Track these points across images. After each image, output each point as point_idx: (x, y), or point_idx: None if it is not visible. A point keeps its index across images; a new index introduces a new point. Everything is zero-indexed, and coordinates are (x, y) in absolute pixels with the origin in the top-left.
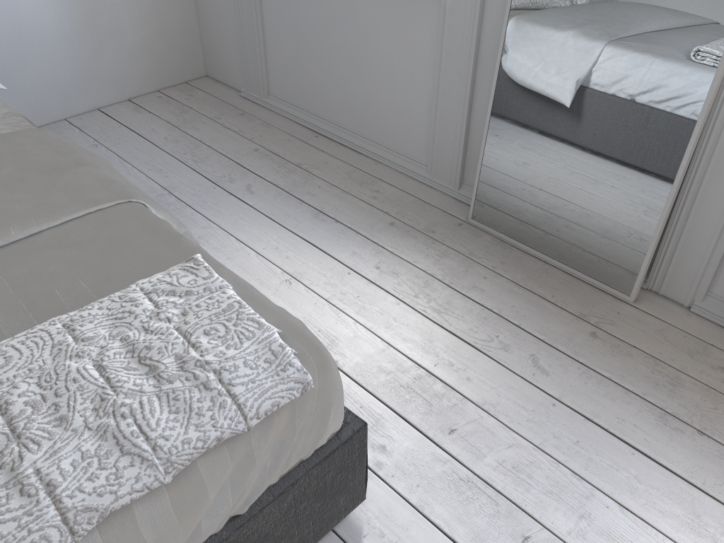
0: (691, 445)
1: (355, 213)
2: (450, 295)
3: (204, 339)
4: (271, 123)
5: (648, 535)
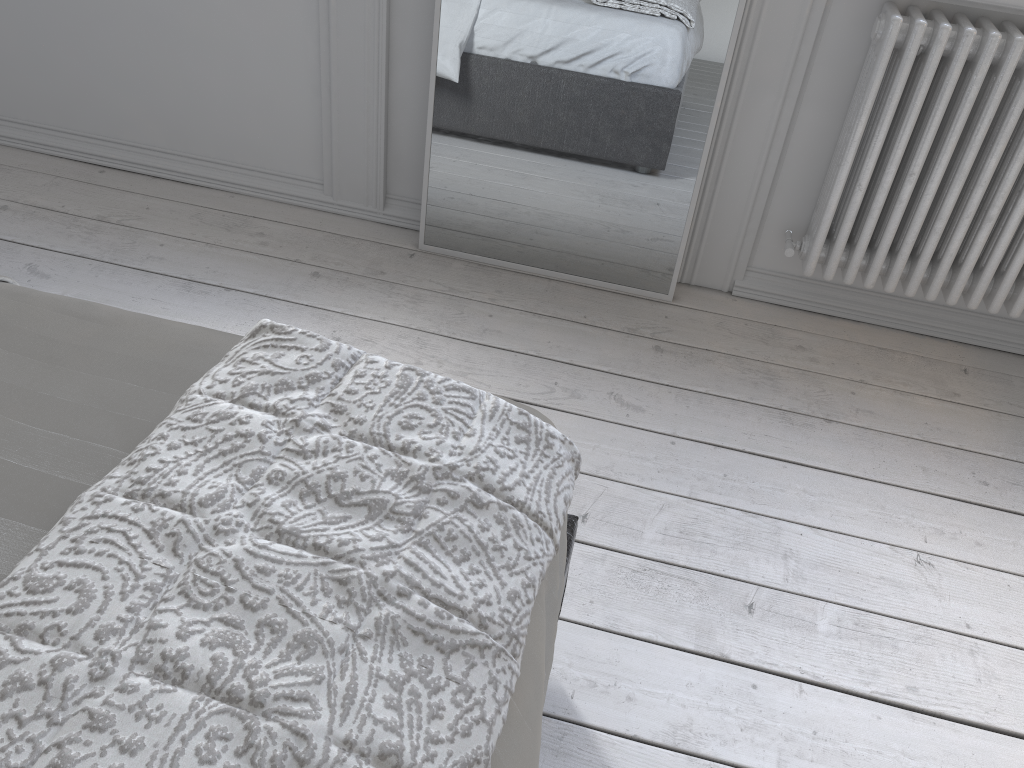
0: (829, 437)
1: (249, 272)
2: (462, 350)
3: (412, 437)
4: (2, 162)
5: (856, 547)
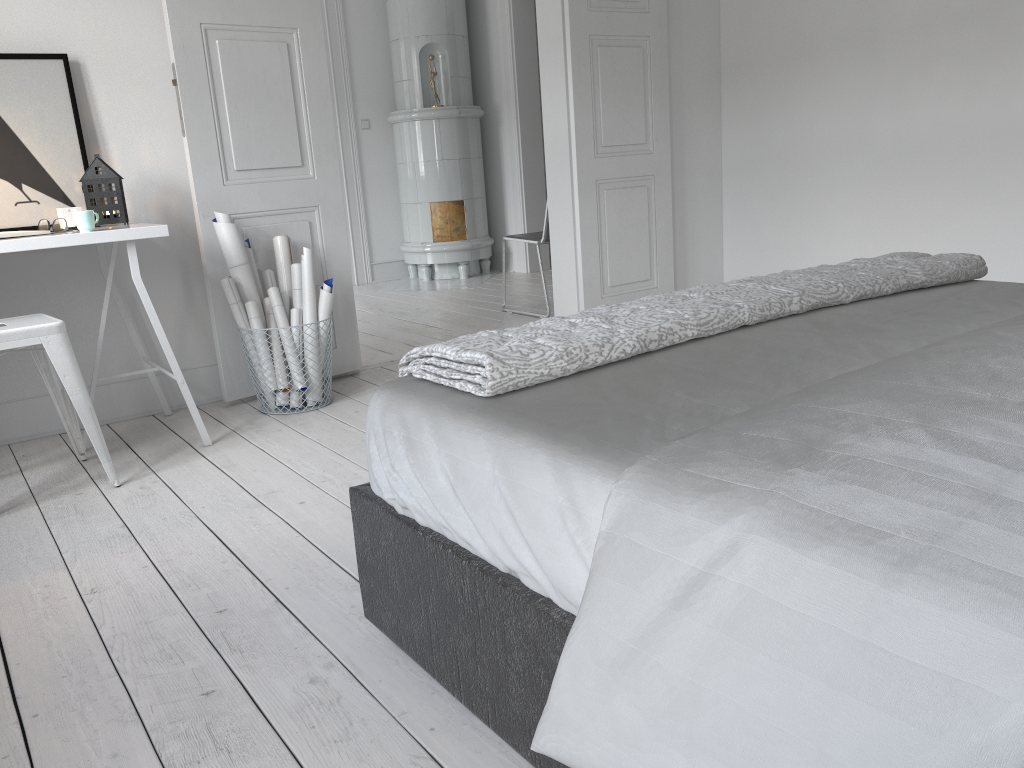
0: None
1: None
2: None
3: (484, 335)
4: None
5: (103, 610)
